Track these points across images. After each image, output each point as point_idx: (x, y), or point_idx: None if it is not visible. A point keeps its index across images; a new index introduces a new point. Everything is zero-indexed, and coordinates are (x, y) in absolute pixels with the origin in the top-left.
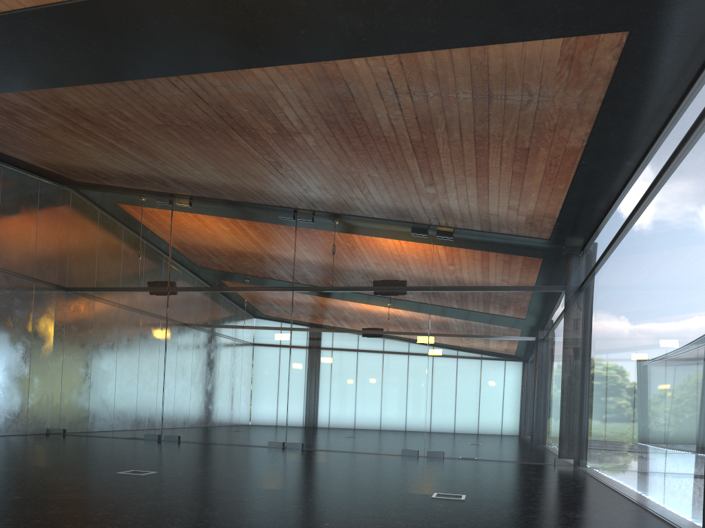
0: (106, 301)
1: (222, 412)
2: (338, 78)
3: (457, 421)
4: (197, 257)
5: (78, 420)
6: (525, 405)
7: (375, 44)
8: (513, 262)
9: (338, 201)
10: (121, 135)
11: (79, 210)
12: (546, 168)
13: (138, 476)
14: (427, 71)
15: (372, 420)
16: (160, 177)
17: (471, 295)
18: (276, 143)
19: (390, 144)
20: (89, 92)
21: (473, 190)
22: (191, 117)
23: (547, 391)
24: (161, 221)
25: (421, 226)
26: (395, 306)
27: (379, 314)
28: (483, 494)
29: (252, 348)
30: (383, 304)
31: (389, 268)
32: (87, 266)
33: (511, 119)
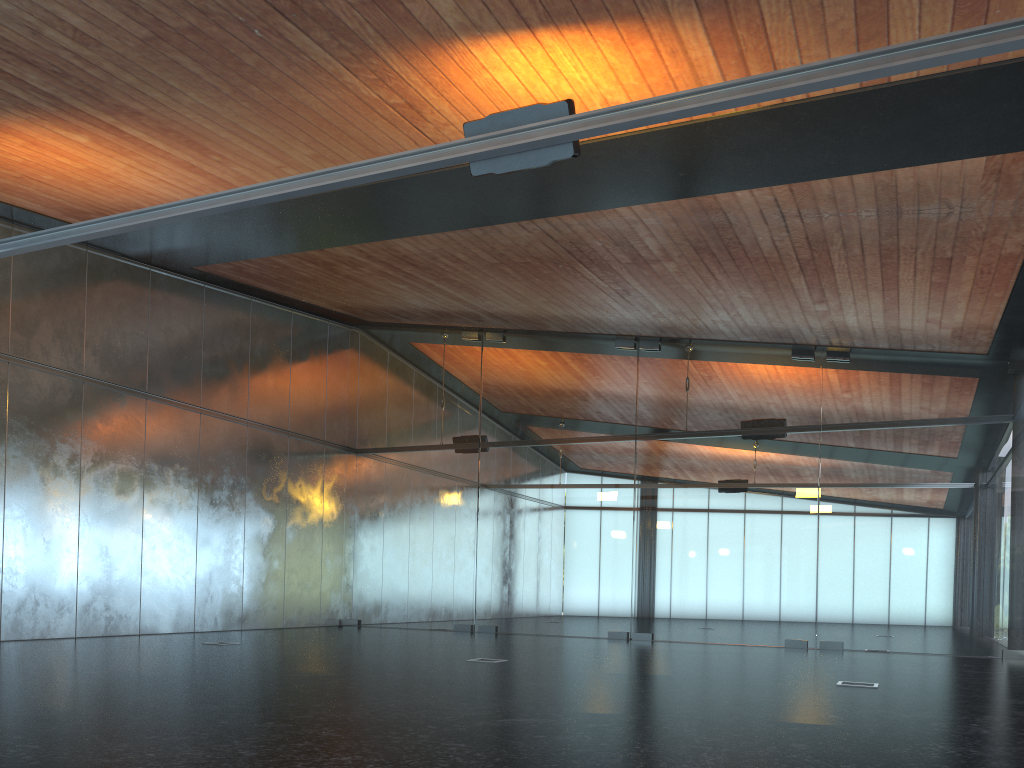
0: (405, 463)
1: (549, 595)
2: (715, 208)
3: (860, 602)
4: (514, 404)
5: (376, 608)
6: (957, 579)
7: (763, 178)
8: (935, 386)
9: (696, 325)
10: (445, 275)
11: (371, 355)
12: (977, 276)
13: (491, 663)
14: (822, 195)
15: (744, 602)
16: (474, 313)
17: (877, 434)
18: (628, 272)
19: (770, 264)
20: (425, 240)
21: (877, 305)
22: (532, 254)
23: (989, 559)
24: (469, 361)
25: (804, 347)
26: (772, 454)
27: (749, 465)
28: (901, 683)
29: (585, 515)
30: (756, 451)
31: (762, 404)
32: (382, 422)
33: (926, 231)
